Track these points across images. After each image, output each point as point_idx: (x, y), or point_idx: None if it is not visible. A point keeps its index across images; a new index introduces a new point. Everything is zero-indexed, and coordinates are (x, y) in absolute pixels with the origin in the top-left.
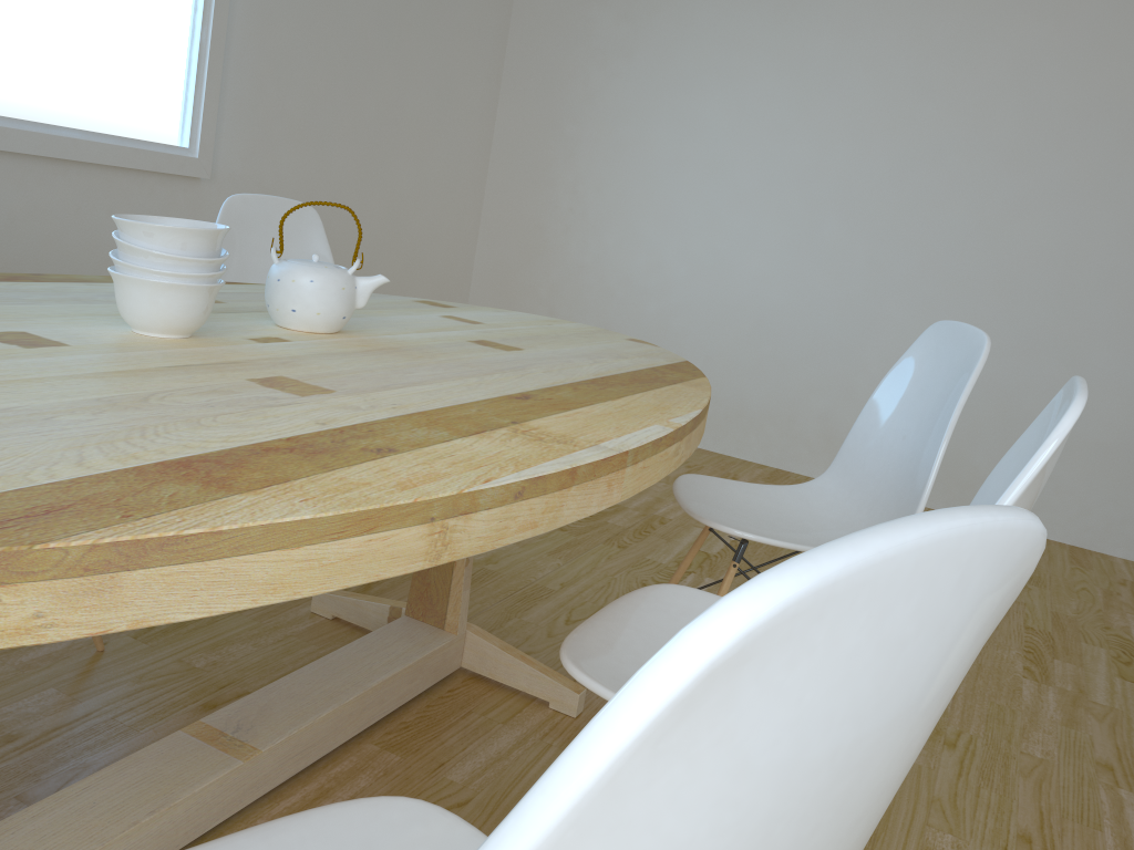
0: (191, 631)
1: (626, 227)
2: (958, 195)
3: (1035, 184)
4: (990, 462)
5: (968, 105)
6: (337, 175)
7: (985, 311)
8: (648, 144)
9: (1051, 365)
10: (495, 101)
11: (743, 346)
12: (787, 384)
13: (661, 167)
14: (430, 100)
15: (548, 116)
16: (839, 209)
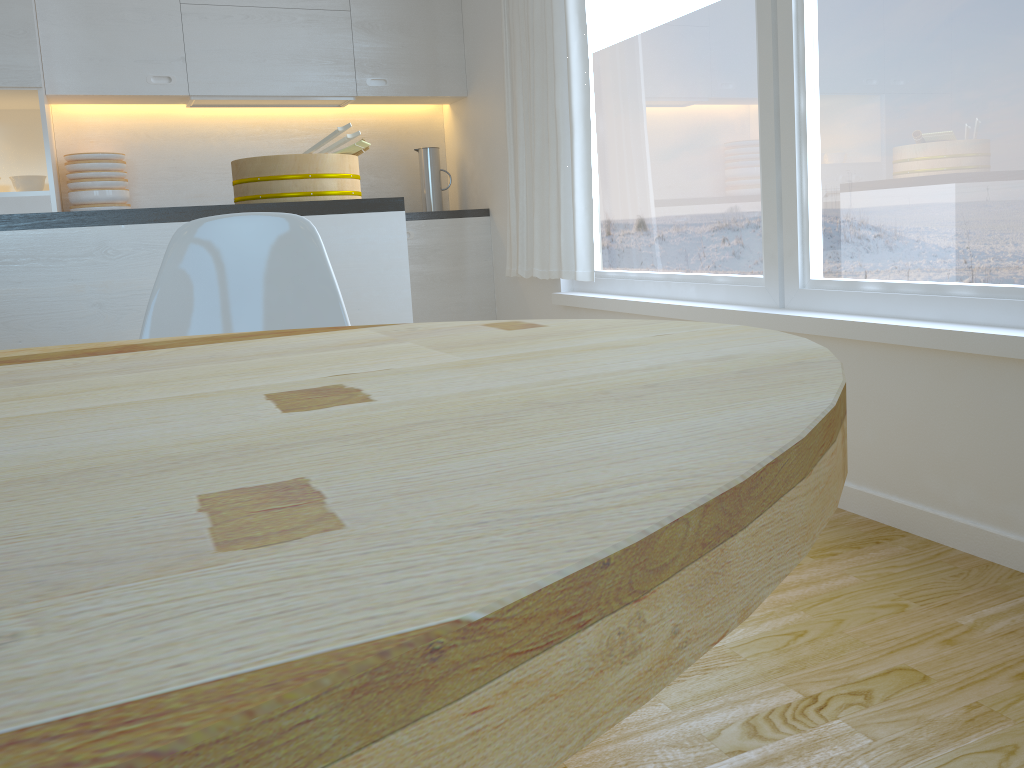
0: None
1: None
2: None
3: None
4: None
5: None
6: None
7: None
8: None
9: None
10: None
11: None
12: None
13: None
14: None
15: None
16: None
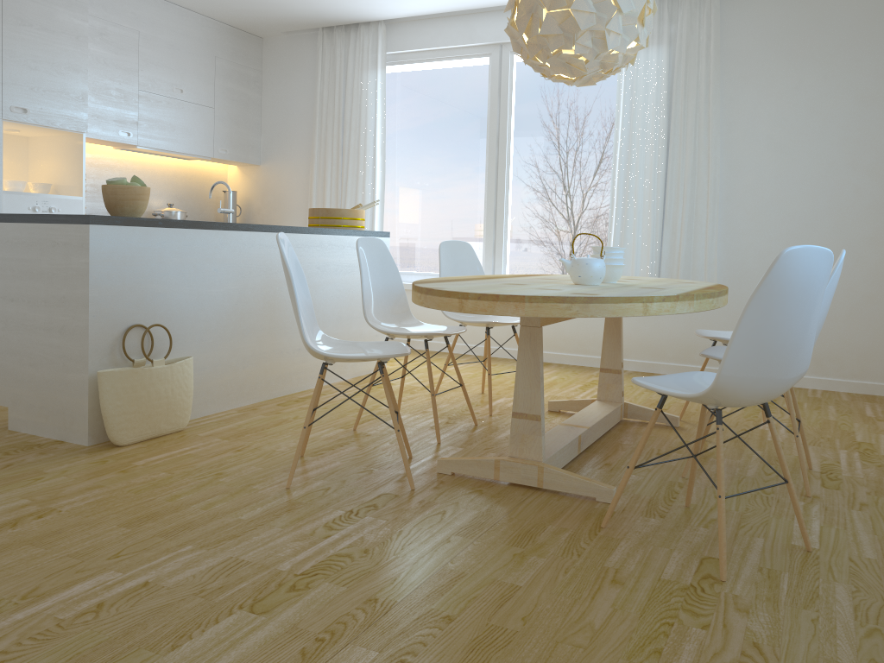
0: (660, 487)
1: None
2: None
3: None
4: None
5: None
6: None
7: None
8: None
9: None
10: None
11: None
12: None
13: None
14: None
15: None
16: None
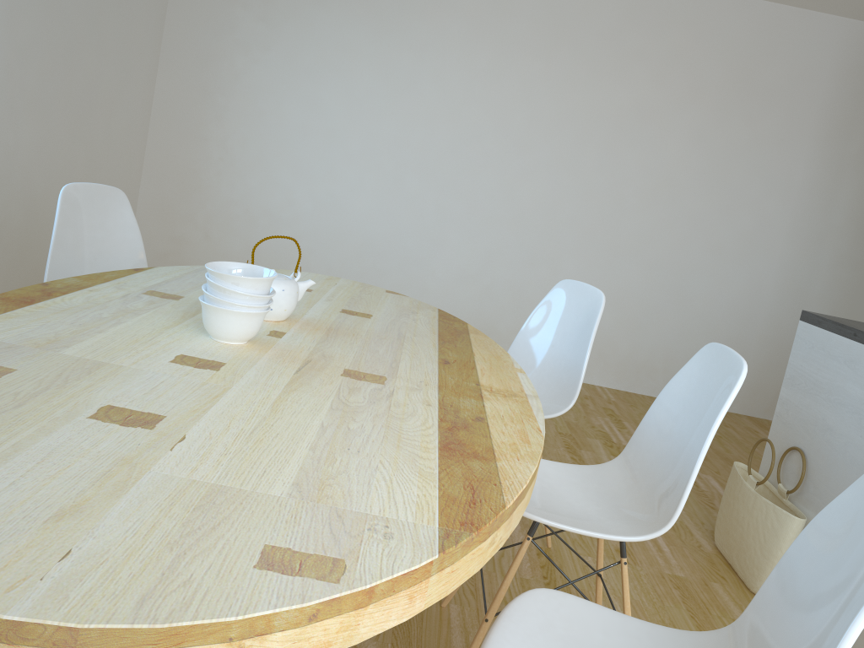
0: None
1: (265, 174)
2: (490, 165)
3: (534, 161)
4: (508, 330)
5: (496, 108)
6: (56, 136)
7: (505, 238)
8: (282, 115)
9: (542, 271)
10: (156, 71)
11: (353, 260)
12: (383, 285)
13: (292, 133)
14: (116, 73)
15: (201, 87)
16: (417, 170)
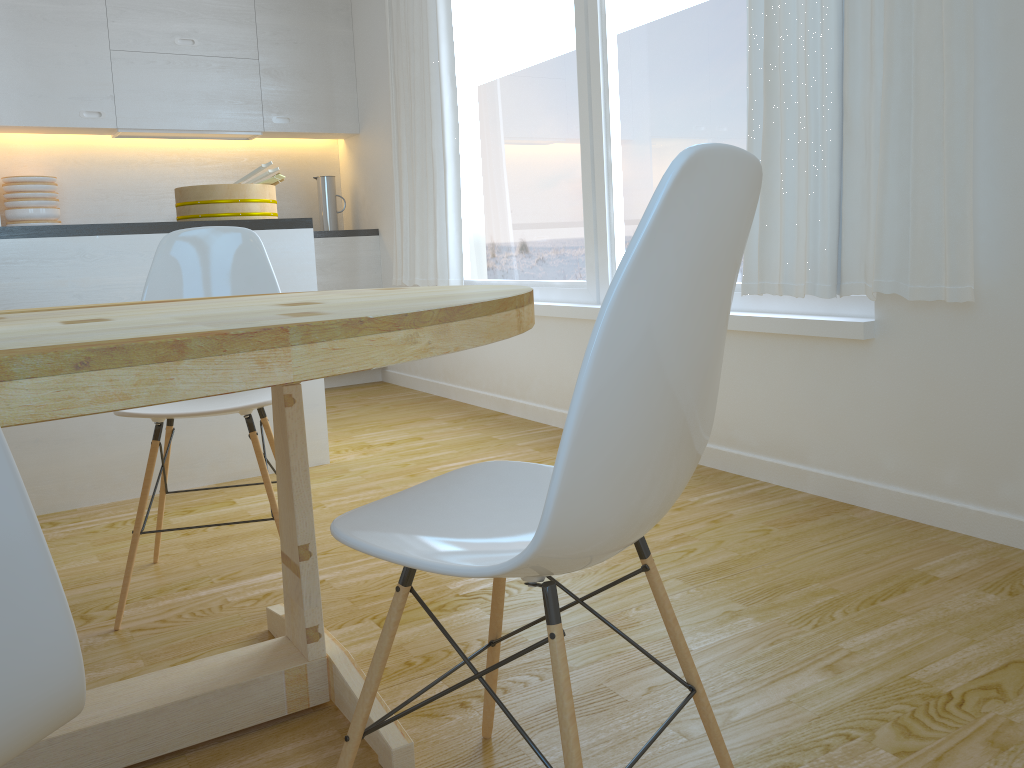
0: None
1: None
2: None
3: None
4: None
5: None
6: None
7: None
8: None
9: None
10: None
11: None
12: None
13: None
14: None
15: None
16: None
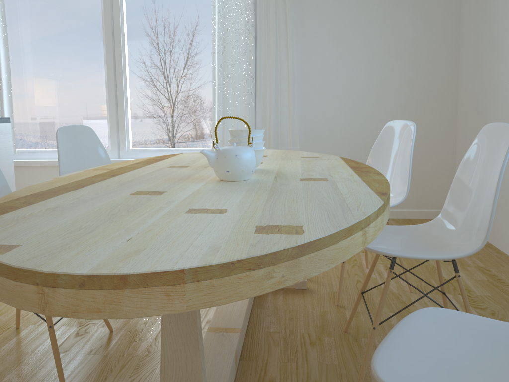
0: None
1: None
2: None
3: None
4: None
5: None
6: None
7: None
8: None
9: None
10: None
11: None
12: None
13: None
14: None
15: None
16: None
